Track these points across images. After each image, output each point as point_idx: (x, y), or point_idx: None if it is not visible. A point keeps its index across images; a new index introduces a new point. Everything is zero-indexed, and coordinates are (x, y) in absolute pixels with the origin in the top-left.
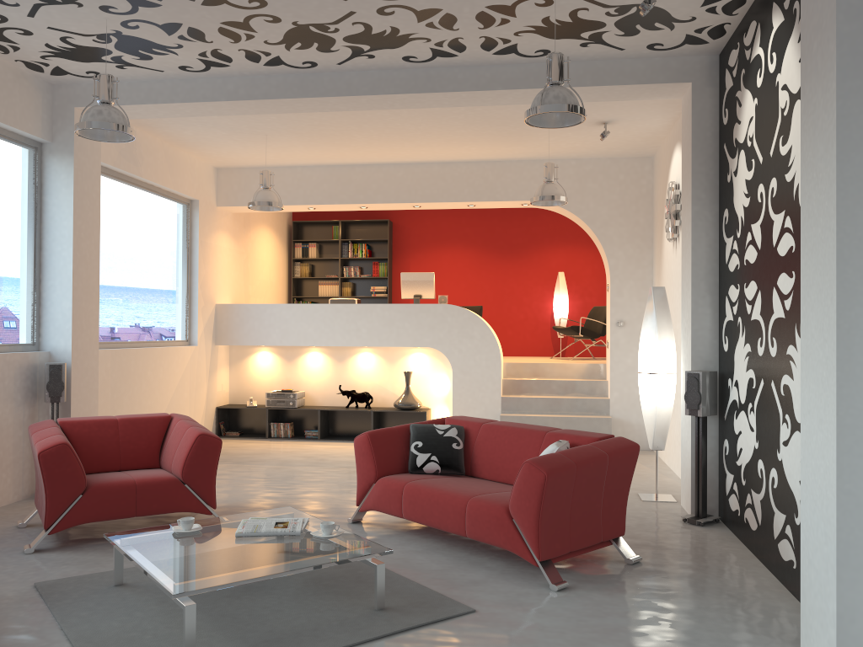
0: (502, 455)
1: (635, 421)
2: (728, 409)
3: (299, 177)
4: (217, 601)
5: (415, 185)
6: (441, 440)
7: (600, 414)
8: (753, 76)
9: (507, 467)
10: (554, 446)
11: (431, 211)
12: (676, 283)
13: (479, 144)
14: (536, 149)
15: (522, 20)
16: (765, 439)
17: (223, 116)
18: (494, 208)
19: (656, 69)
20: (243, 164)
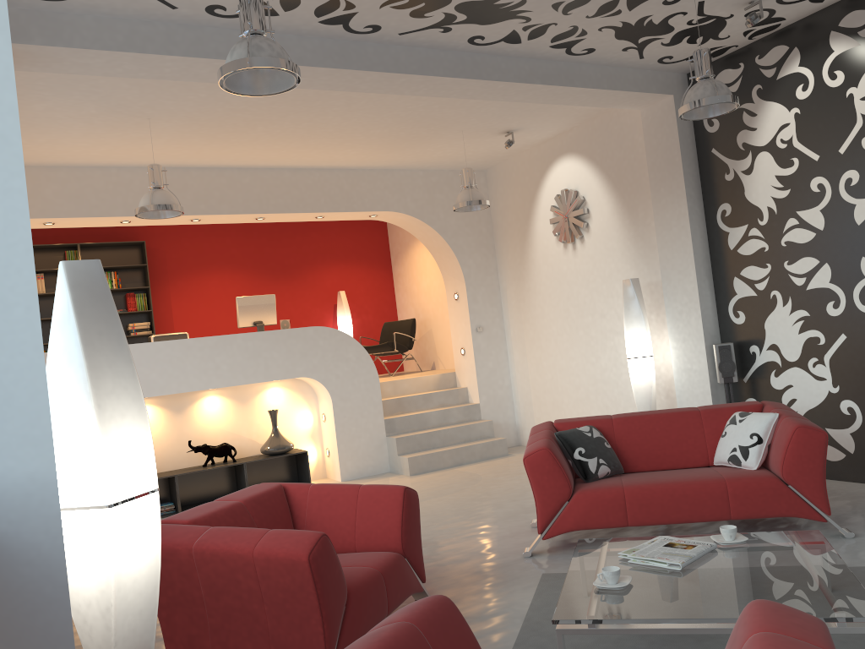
0: (659, 442)
1: (502, 421)
2: (753, 371)
3: (115, 181)
4: (711, 648)
5: (265, 194)
6: (595, 441)
7: (473, 419)
8: (784, 90)
9: (671, 452)
10: (771, 413)
11: (189, 230)
12: (579, 281)
13: (366, 148)
14: (407, 157)
15: (628, 15)
16: (857, 381)
17: (138, 86)
18: (261, 226)
19: (649, 80)
20: (36, 161)
